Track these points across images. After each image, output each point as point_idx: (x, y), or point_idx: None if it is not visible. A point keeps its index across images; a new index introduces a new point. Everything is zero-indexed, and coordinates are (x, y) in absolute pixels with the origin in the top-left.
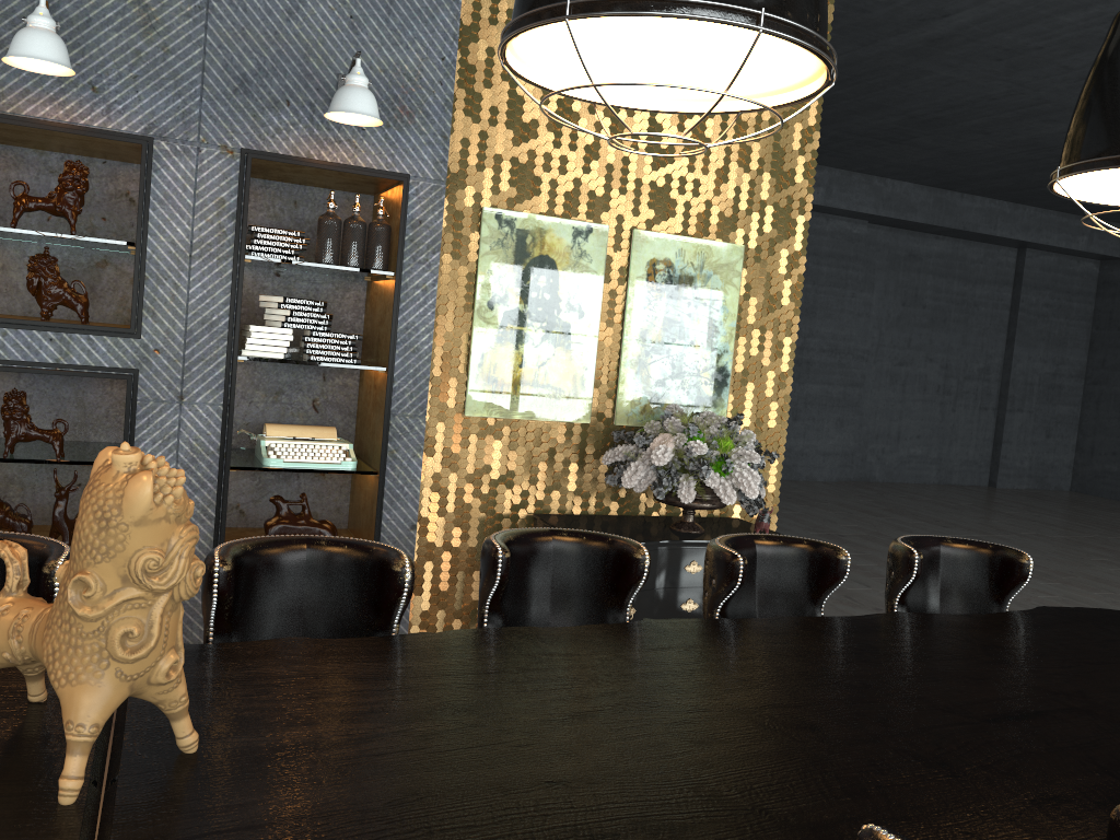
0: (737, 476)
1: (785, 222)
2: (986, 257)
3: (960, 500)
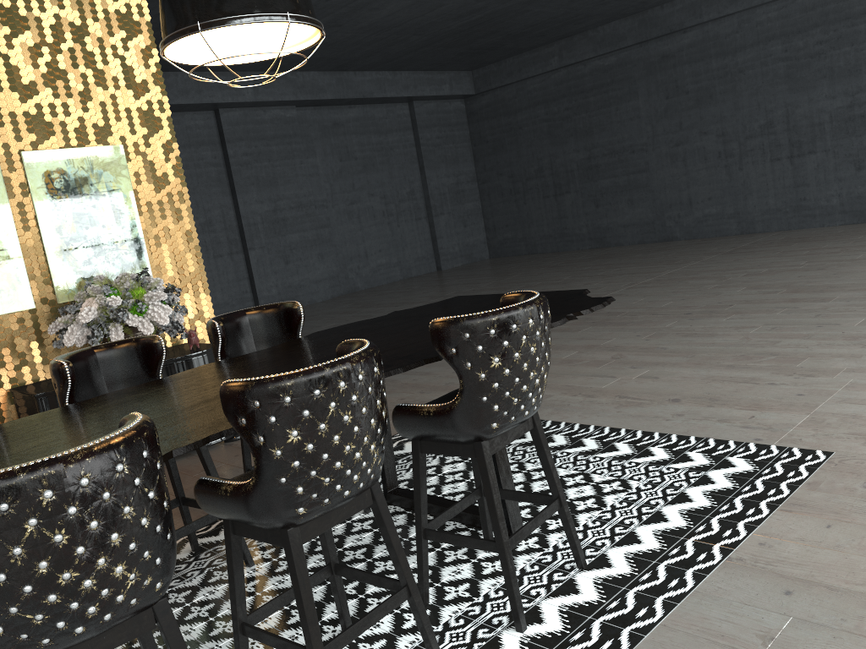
0: (152, 312)
1: (152, 120)
2: (388, 113)
3: (414, 285)
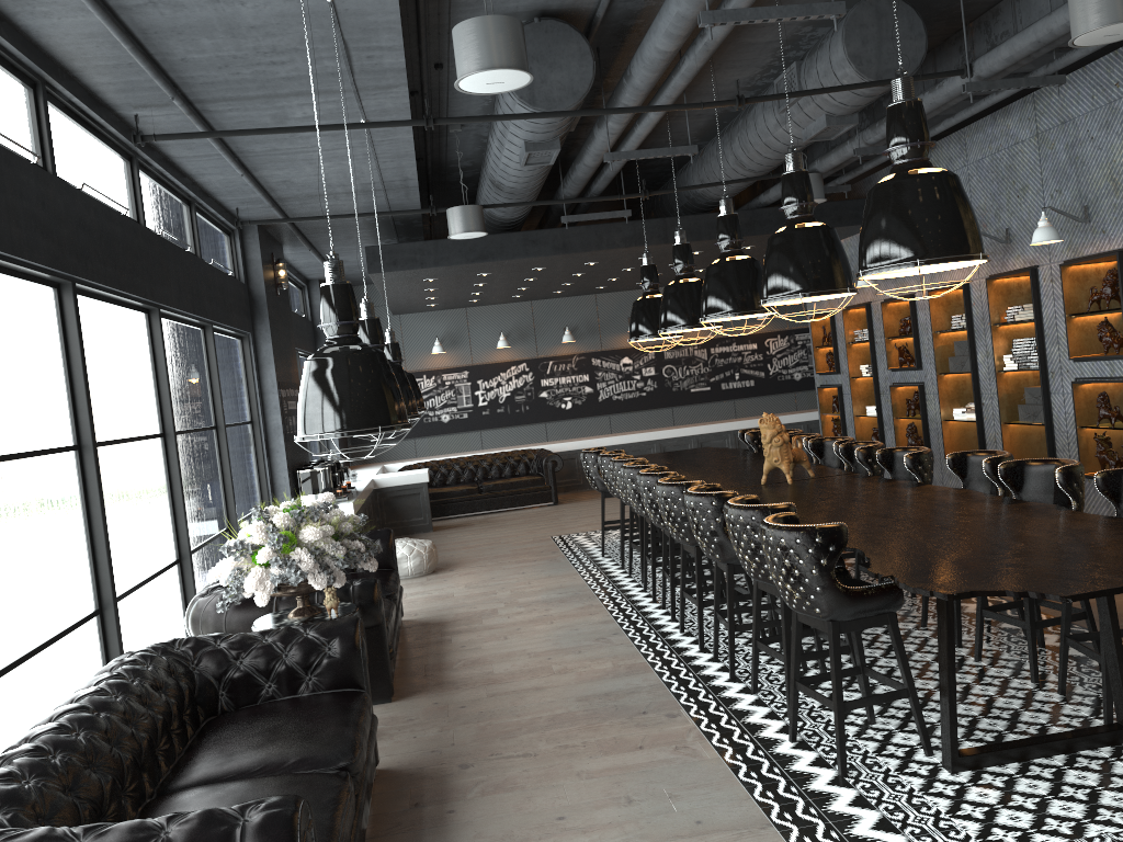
0: None
1: None
2: None
3: None
